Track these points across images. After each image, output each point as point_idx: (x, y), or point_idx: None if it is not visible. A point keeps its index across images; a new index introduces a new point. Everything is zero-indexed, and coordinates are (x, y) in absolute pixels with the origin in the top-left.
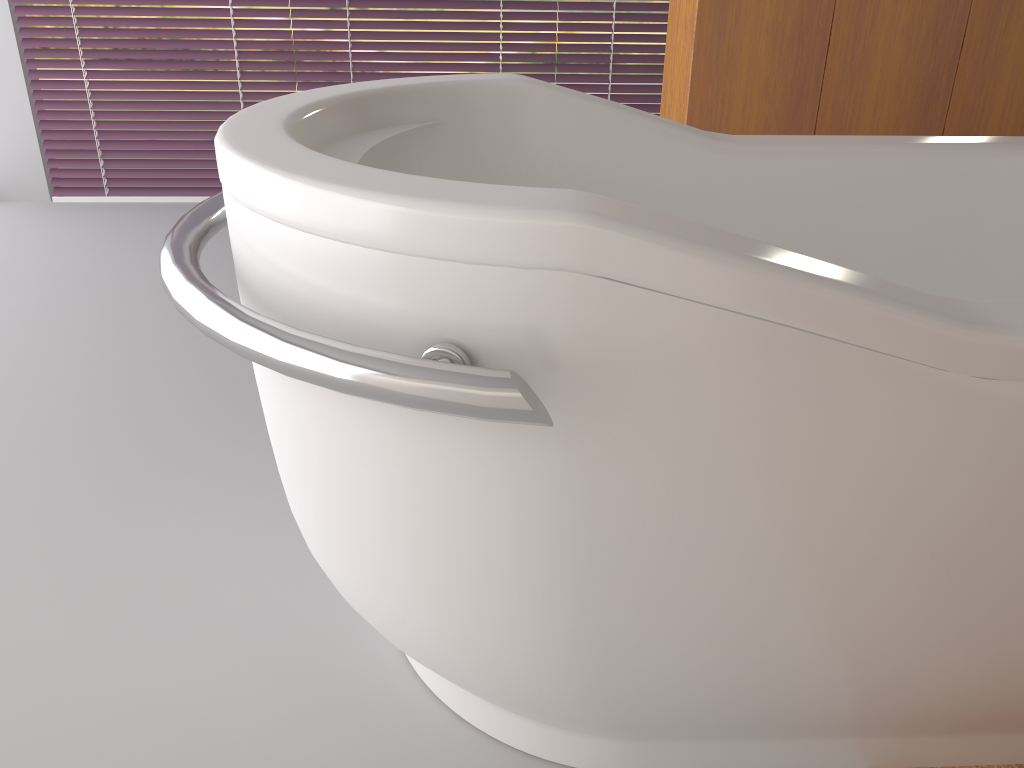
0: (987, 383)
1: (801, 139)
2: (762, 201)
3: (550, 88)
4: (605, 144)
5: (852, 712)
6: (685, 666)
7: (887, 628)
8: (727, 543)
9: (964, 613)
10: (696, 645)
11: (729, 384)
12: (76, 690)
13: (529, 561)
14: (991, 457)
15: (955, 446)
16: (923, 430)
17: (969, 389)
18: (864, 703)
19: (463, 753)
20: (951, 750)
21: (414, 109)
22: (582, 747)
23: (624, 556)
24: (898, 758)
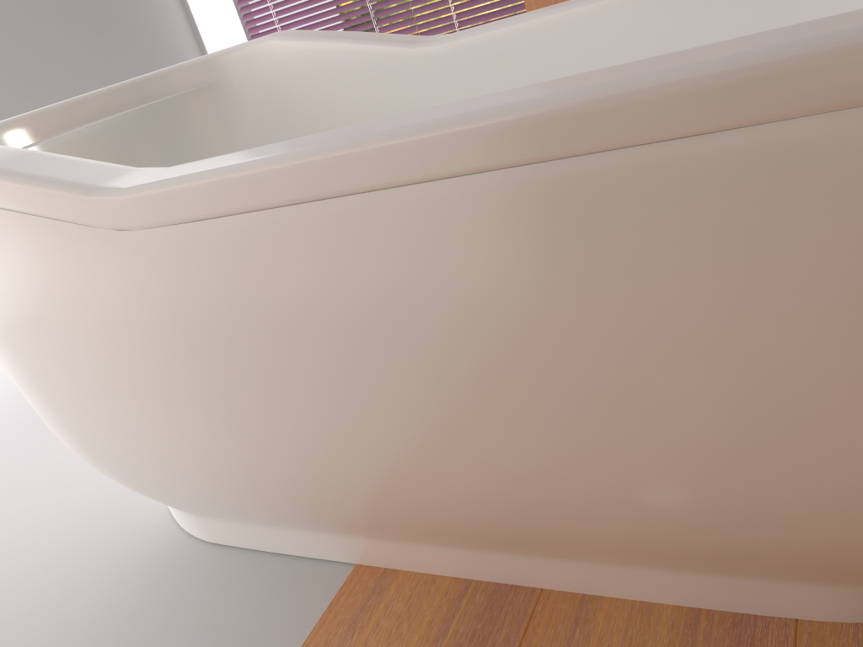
0: (124, 233)
1: (493, 23)
2: (465, 87)
3: (286, 37)
4: (334, 69)
5: (269, 505)
6: (131, 455)
7: (207, 432)
8: (80, 364)
9: (242, 422)
10: (122, 439)
11: (9, 252)
12: (36, 463)
13: (19, 377)
14: (161, 292)
15: (136, 285)
16: (113, 274)
17: (116, 240)
18: (264, 497)
19: (149, 517)
20: (405, 556)
21: (190, 78)
22: (183, 519)
23: (46, 373)
24: (370, 557)
